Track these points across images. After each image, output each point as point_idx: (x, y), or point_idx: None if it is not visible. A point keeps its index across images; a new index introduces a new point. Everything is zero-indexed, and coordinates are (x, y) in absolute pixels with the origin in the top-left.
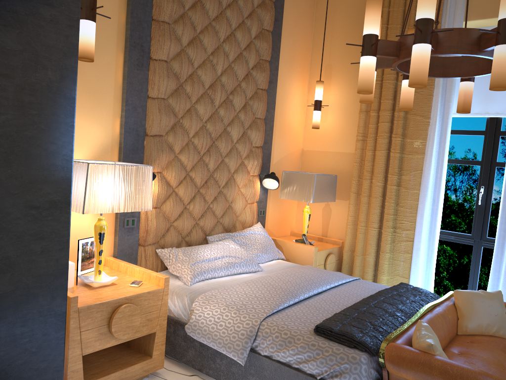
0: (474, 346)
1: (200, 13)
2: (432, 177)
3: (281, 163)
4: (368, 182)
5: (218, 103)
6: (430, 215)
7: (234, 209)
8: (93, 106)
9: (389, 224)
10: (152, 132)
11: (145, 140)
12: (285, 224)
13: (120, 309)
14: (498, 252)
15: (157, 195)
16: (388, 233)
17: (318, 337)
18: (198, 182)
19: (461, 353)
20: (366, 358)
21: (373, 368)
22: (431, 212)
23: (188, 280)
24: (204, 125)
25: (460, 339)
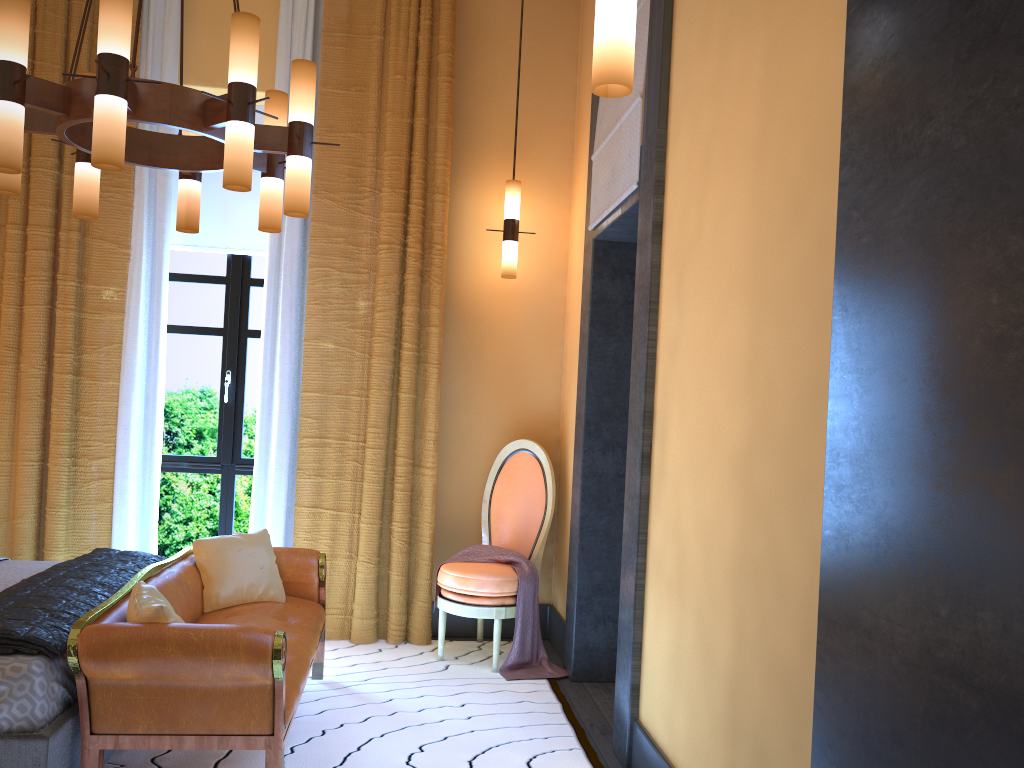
0: (232, 619)
1: None
2: (141, 355)
3: None
4: (13, 370)
5: None
6: (143, 427)
7: None
8: None
9: (64, 450)
10: None
11: None
12: None
13: None
14: (261, 476)
15: None
16: (63, 468)
17: None
18: None
19: None
20: (42, 665)
21: (58, 681)
22: (145, 420)
23: None
24: None
25: (210, 618)
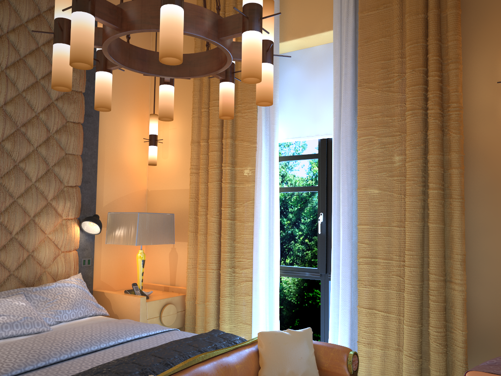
0: None
1: None
2: (264, 206)
3: (116, 205)
4: (204, 218)
5: (1, 135)
6: (268, 250)
7: (39, 258)
8: None
9: (226, 264)
10: None
11: None
12: (129, 275)
13: None
14: (335, 284)
15: None
16: (226, 274)
17: None
18: None
19: None
20: None
21: None
22: (268, 246)
23: None
24: None
25: None
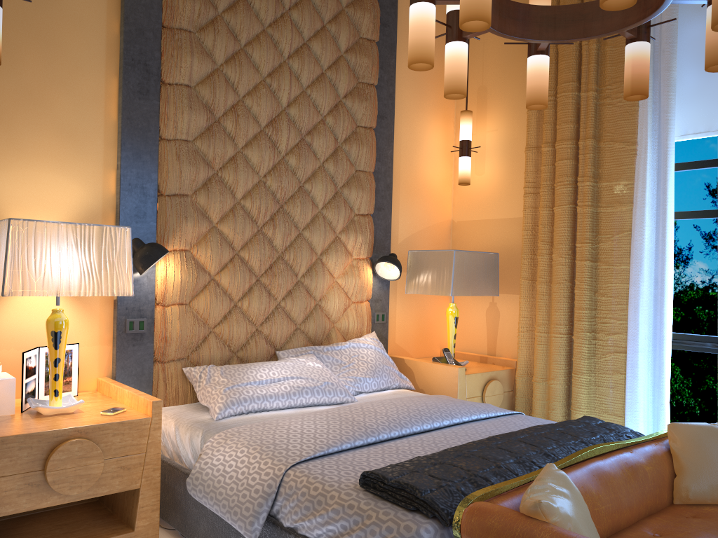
0: (692, 522)
1: (243, 15)
2: (648, 240)
3: (413, 242)
4: (547, 260)
5: (285, 147)
6: (652, 307)
7: (327, 310)
8: (69, 153)
9: (583, 326)
10: (169, 190)
11: (158, 202)
12: (429, 339)
13: (62, 446)
14: None
15: (180, 284)
16: (583, 341)
17: (363, 494)
18: (255, 266)
19: (661, 534)
20: (431, 531)
21: None
22: (654, 301)
23: (214, 411)
24: (262, 181)
25: (674, 512)
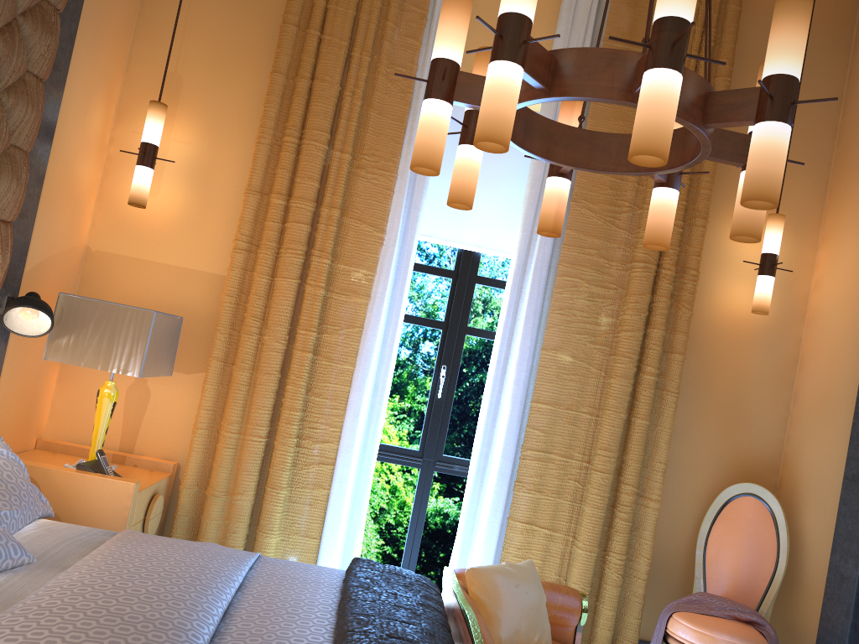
0: None
1: None
2: (379, 342)
3: (42, 272)
4: (255, 341)
5: None
6: (367, 415)
7: None
8: None
9: (293, 430)
10: None
11: None
12: (28, 423)
13: None
14: (477, 482)
15: None
16: (289, 449)
17: None
18: None
19: None
20: None
21: None
22: (370, 408)
23: None
24: None
25: None
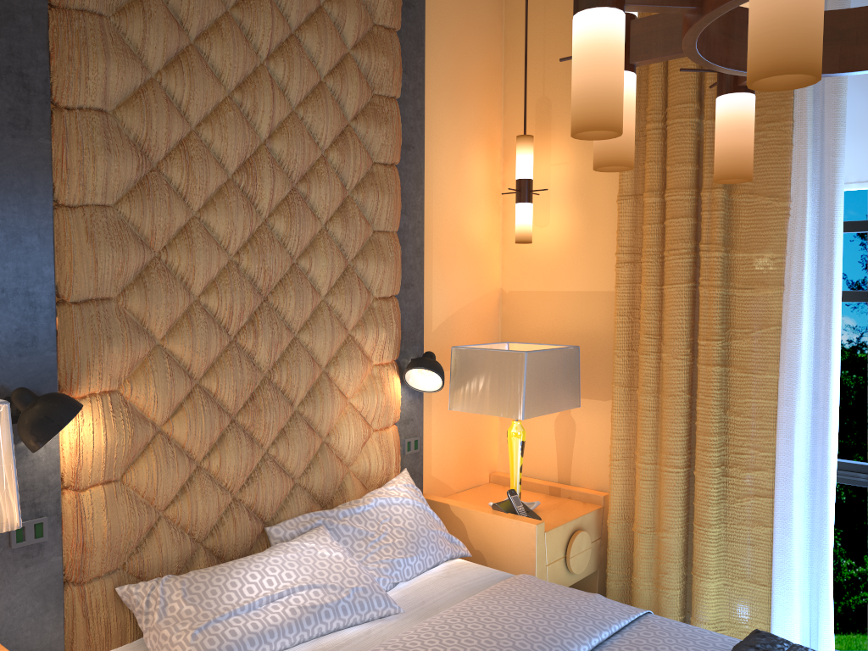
0: None
1: None
2: (806, 340)
3: (452, 327)
4: (653, 360)
5: (268, 204)
6: (810, 433)
7: (338, 448)
8: None
9: (711, 458)
10: (77, 293)
11: (58, 315)
12: (475, 461)
13: None
14: None
15: (105, 452)
16: (710, 480)
17: None
18: (229, 401)
19: None
20: None
21: None
22: (812, 424)
23: None
24: (234, 261)
25: None
